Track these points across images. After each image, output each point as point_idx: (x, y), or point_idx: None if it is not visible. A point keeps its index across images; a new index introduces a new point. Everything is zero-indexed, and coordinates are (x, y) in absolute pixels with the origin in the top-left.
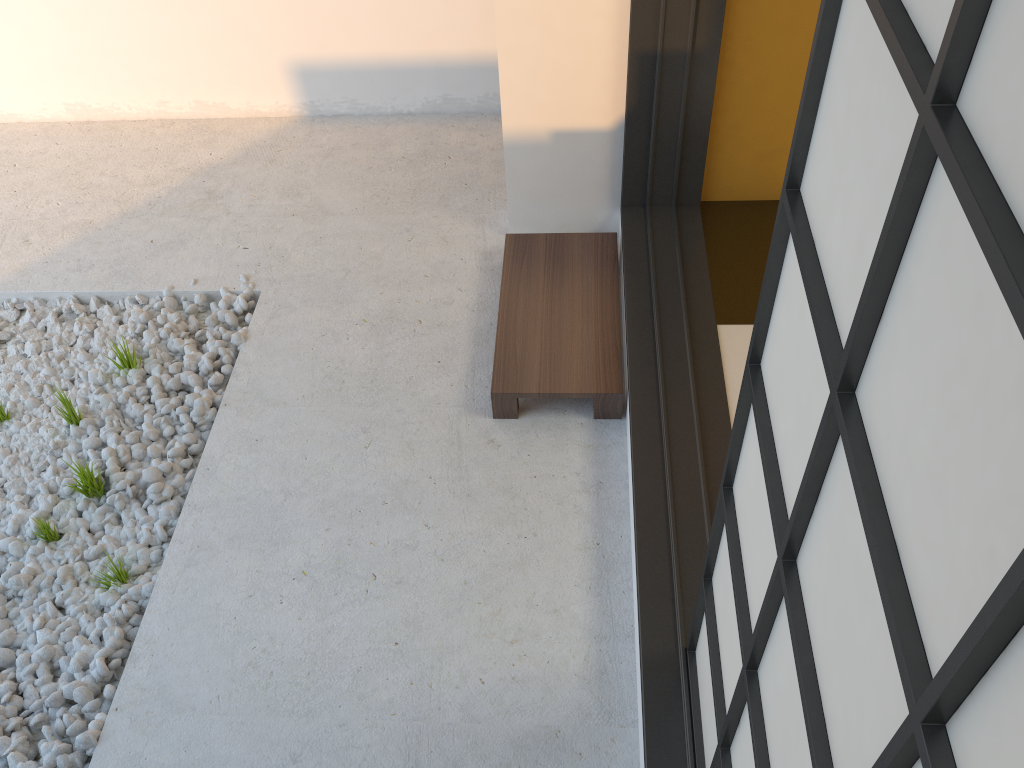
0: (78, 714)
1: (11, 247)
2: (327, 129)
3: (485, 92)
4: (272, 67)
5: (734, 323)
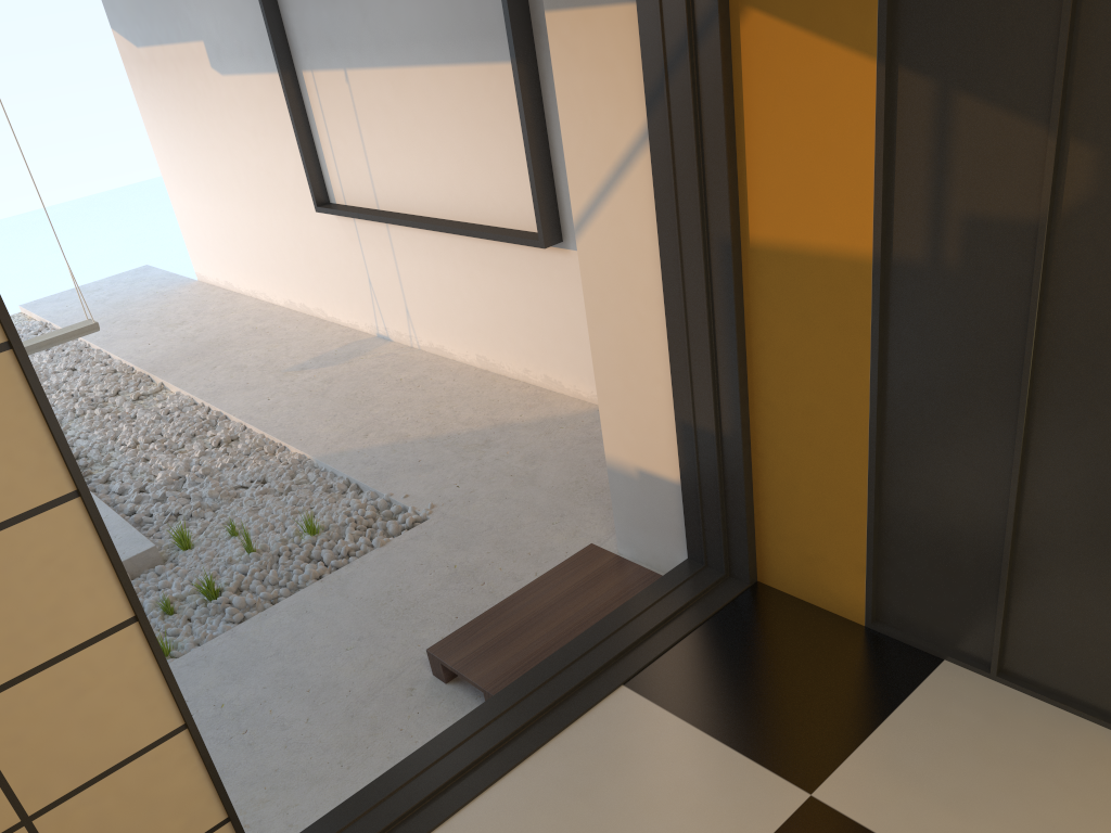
0: None
1: (355, 436)
2: None
3: None
4: (590, 364)
5: (637, 691)
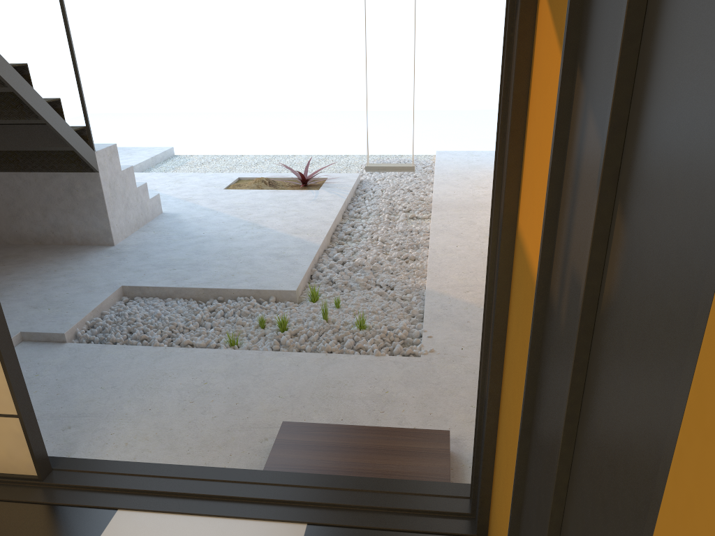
0: (172, 344)
1: (462, 288)
2: None
3: None
4: None
5: (306, 535)
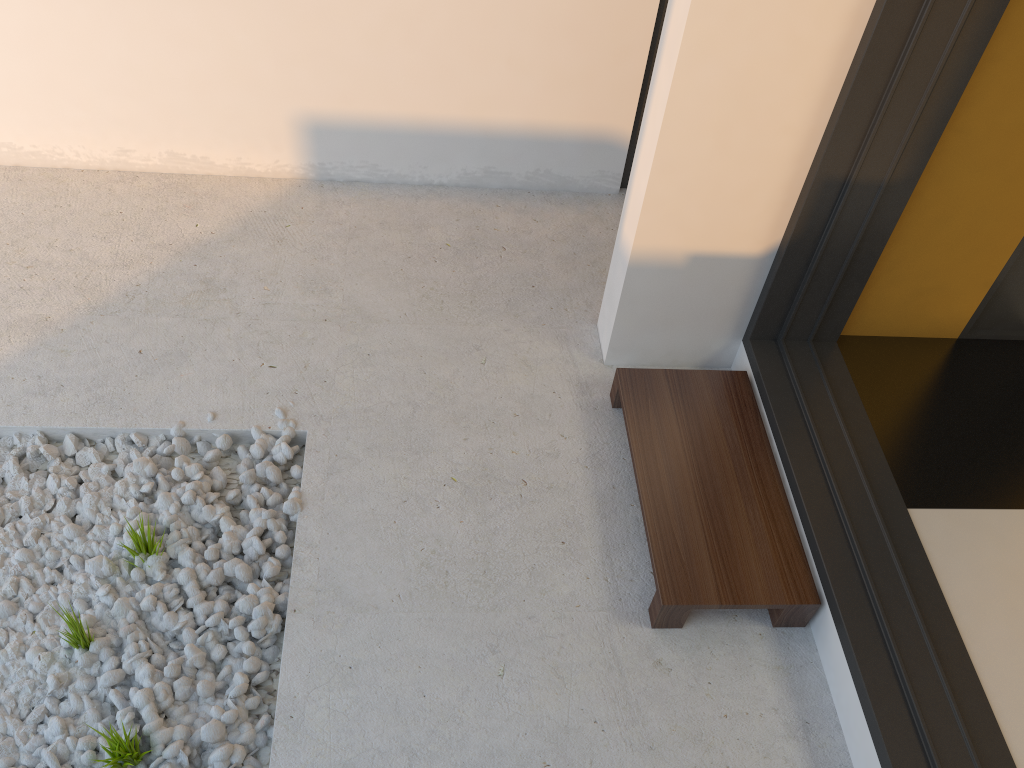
0: None
1: None
2: (342, 199)
3: (536, 167)
4: (277, 120)
5: (924, 506)
